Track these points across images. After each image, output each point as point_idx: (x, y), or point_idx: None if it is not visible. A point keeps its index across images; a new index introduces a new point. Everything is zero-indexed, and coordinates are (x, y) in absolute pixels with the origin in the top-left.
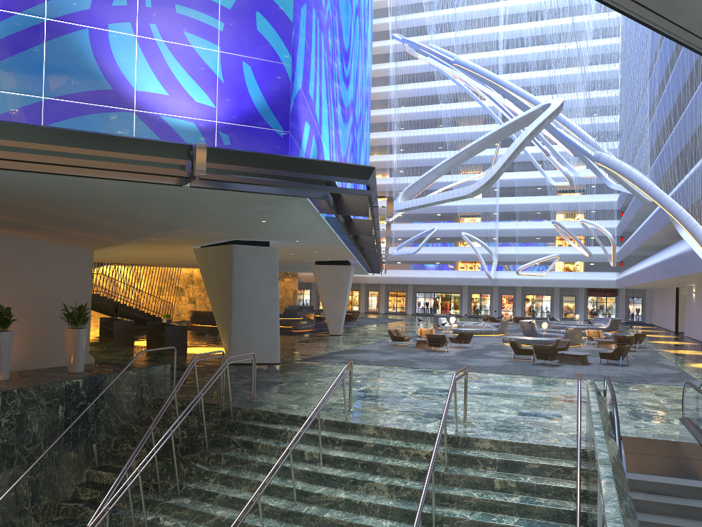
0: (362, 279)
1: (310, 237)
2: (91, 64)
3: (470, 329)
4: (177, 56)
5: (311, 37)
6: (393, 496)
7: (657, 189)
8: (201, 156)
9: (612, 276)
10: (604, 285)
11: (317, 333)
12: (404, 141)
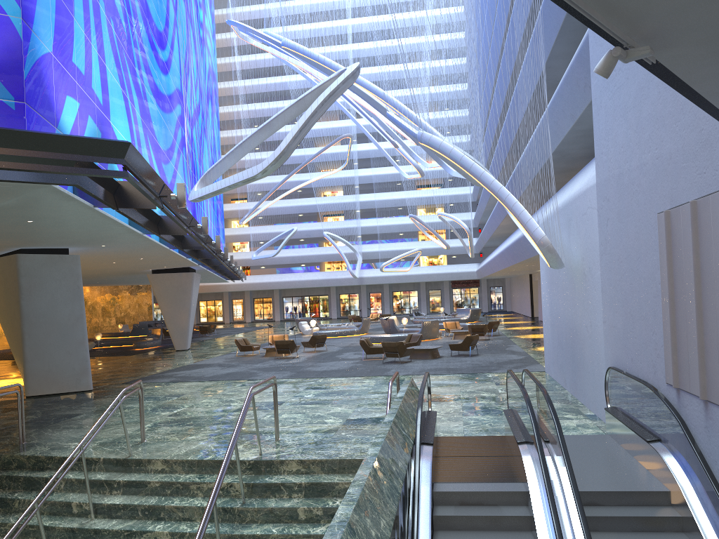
0: (224, 287)
1: (114, 240)
2: None
3: (331, 331)
4: None
5: None
6: None
7: (478, 167)
8: None
9: (473, 268)
10: (466, 277)
11: (162, 350)
12: None
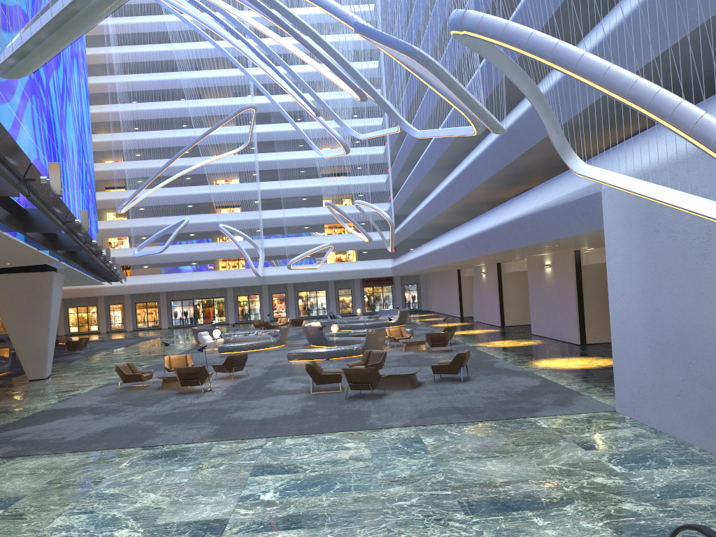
0: (99, 291)
1: None
2: None
3: (241, 343)
4: None
5: None
6: None
7: (597, 60)
8: None
9: (388, 264)
10: (380, 274)
11: (9, 380)
12: (137, 115)
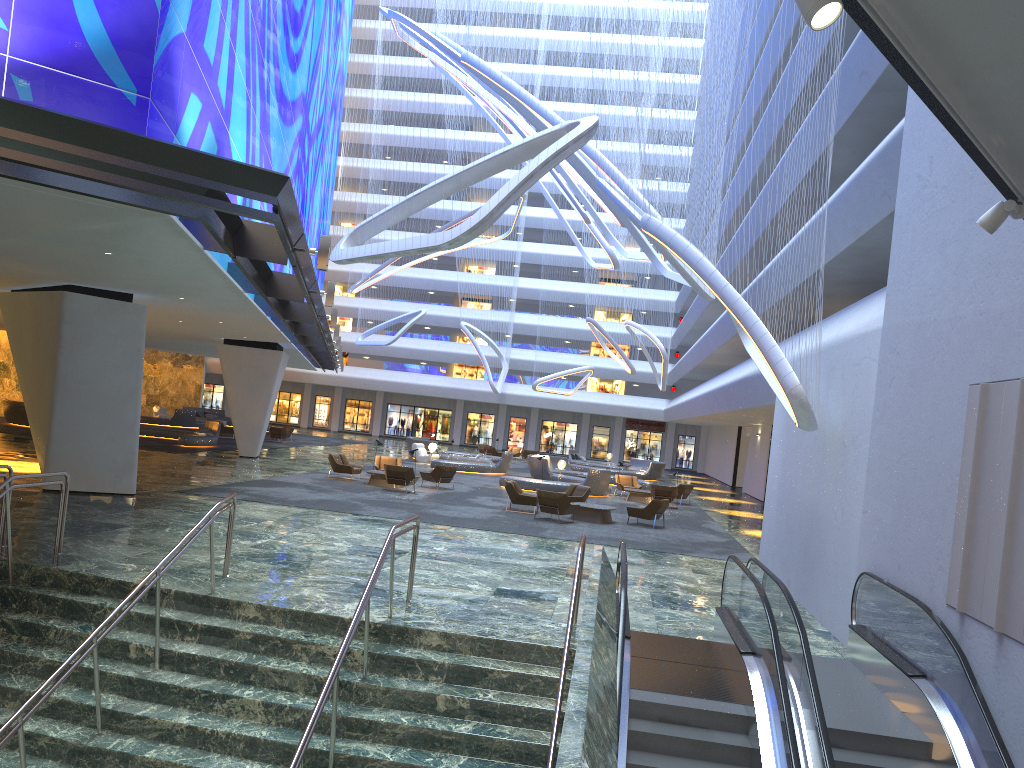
0: (308, 377)
1: (201, 293)
2: None
3: (457, 462)
4: None
5: None
6: (272, 721)
7: (720, 278)
8: None
9: (660, 405)
10: (648, 416)
11: (219, 453)
12: (389, 176)
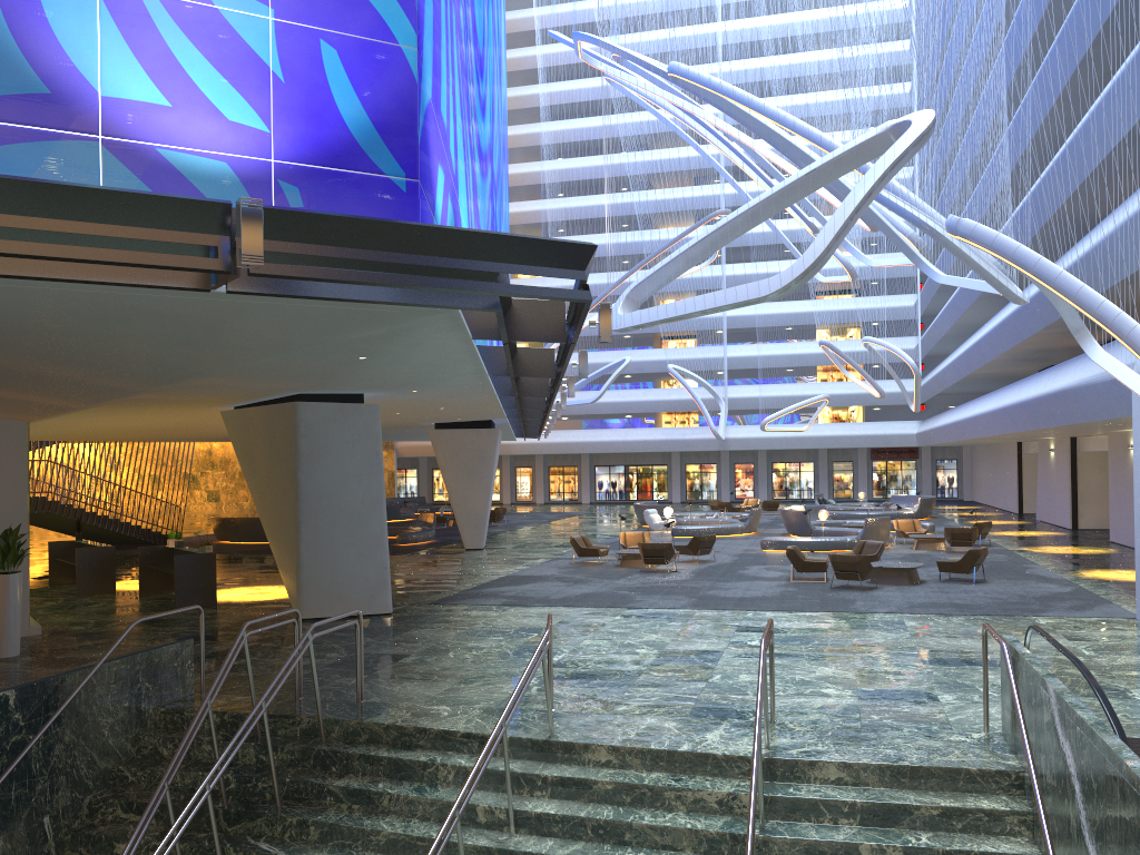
0: (506, 448)
1: (440, 383)
2: (1, 40)
3: (700, 526)
4: (187, 27)
5: (440, 6)
6: None
7: (1071, 279)
8: (253, 226)
9: (911, 428)
10: (898, 443)
11: (443, 548)
12: (565, 215)
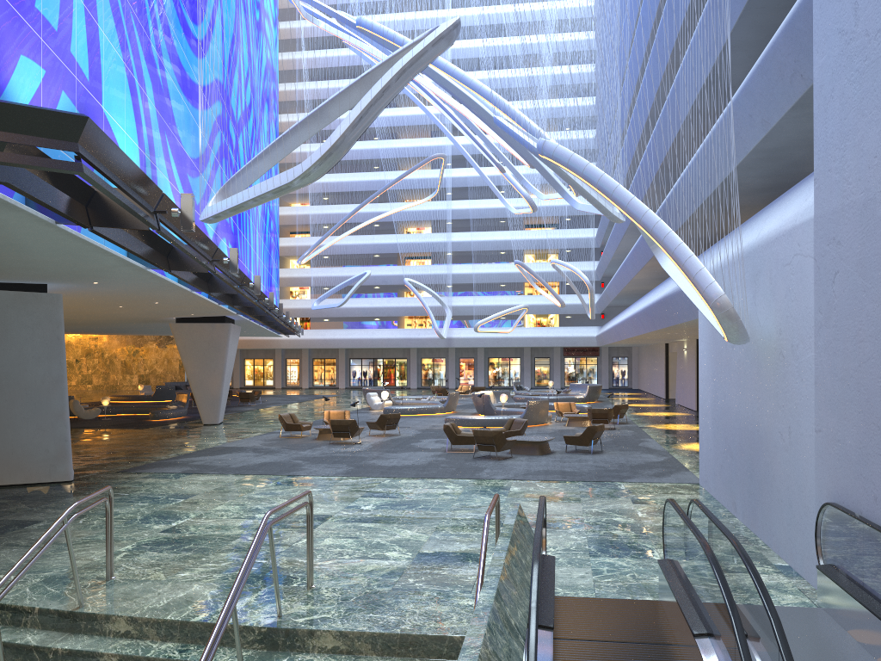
0: (276, 343)
1: (107, 275)
2: None
3: (407, 406)
4: None
5: None
6: None
7: (625, 192)
8: None
9: (592, 332)
10: (583, 343)
11: (186, 423)
12: None
